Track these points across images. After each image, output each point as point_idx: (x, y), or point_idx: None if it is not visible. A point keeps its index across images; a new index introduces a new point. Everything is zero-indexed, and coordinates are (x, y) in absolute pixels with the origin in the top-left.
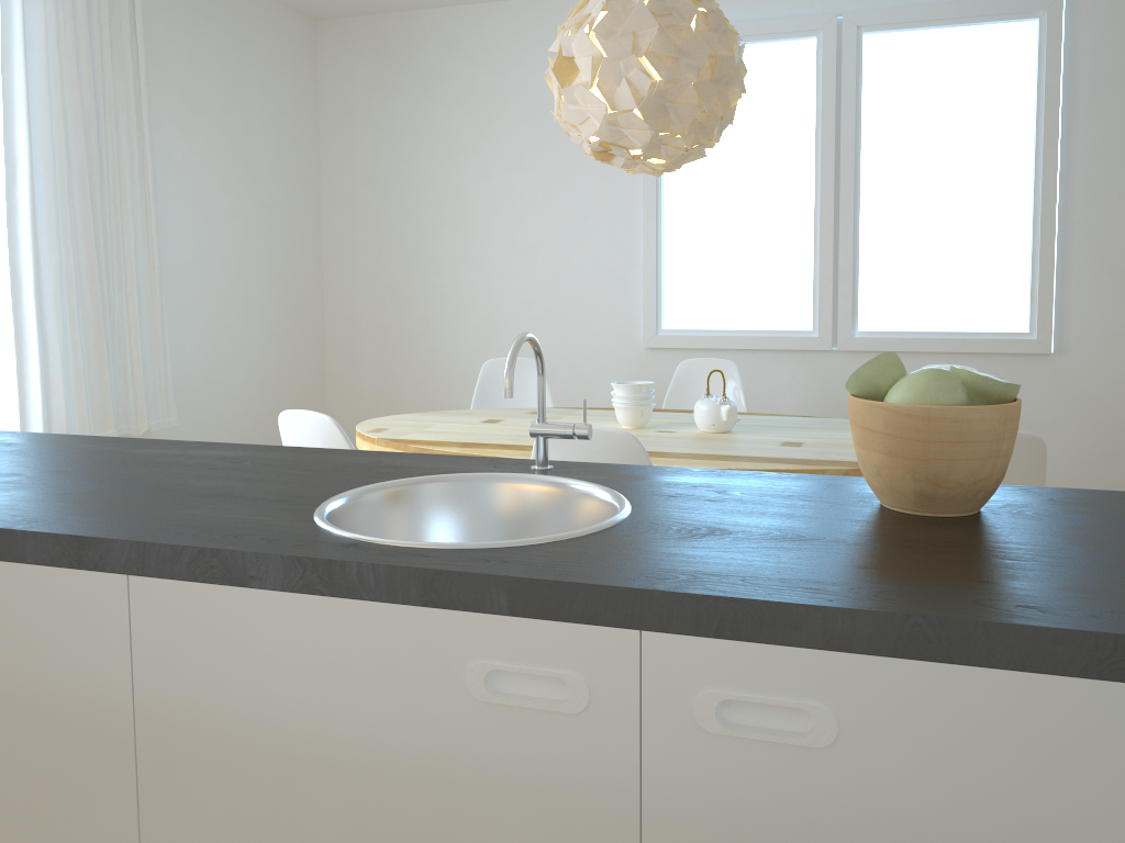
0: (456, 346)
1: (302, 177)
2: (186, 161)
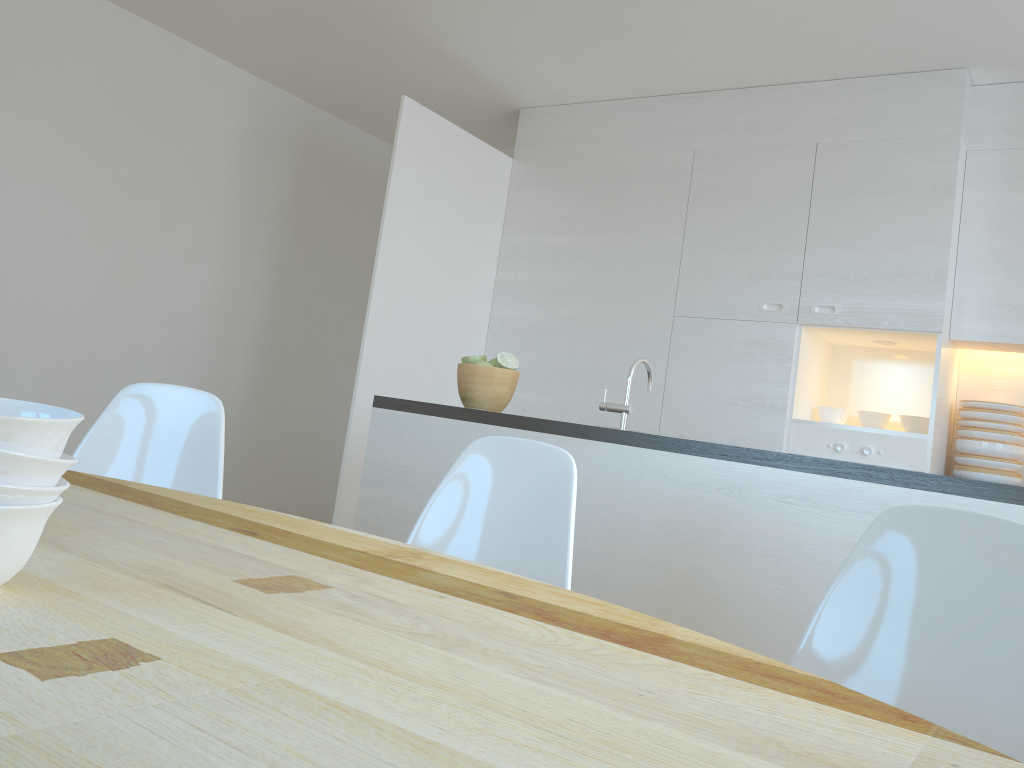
0: None
1: None
2: None
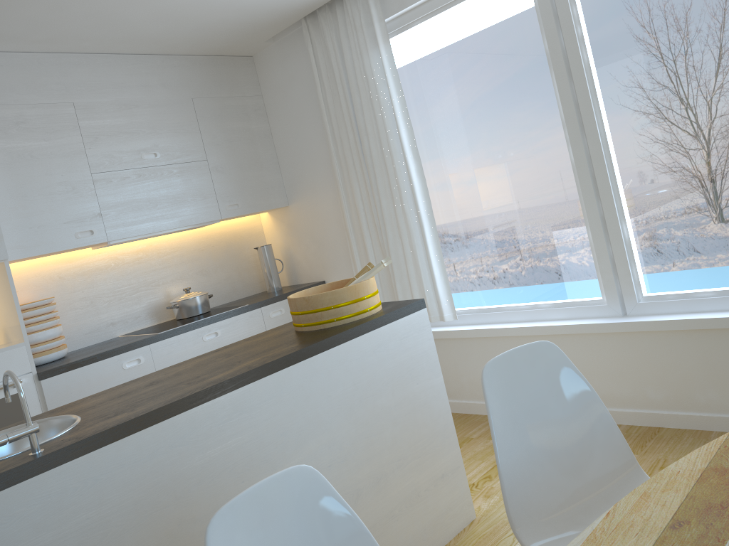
0: None
1: None
2: None
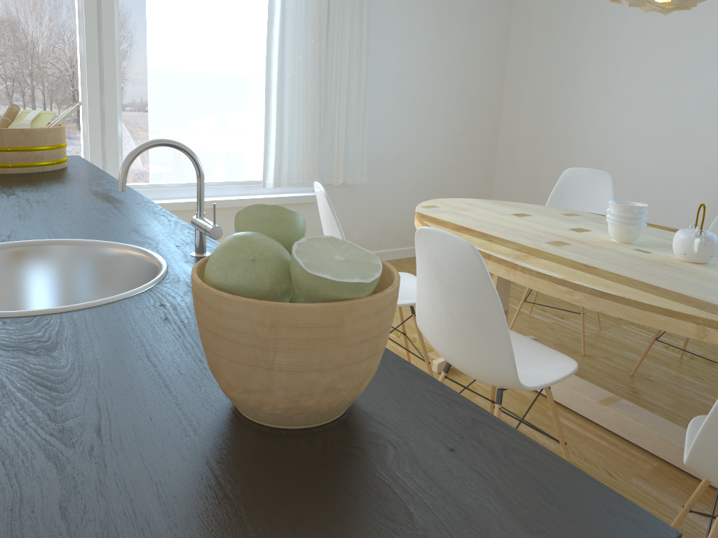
0: (582, 155)
1: (494, 22)
2: (397, 11)
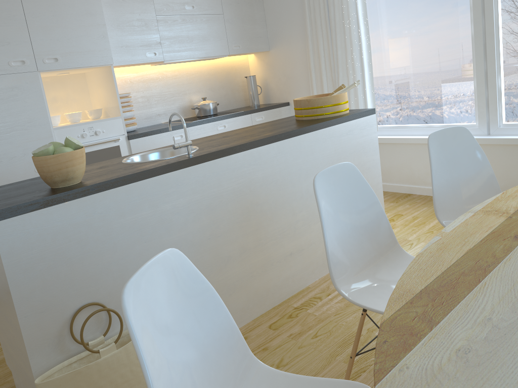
0: None
1: None
2: None
